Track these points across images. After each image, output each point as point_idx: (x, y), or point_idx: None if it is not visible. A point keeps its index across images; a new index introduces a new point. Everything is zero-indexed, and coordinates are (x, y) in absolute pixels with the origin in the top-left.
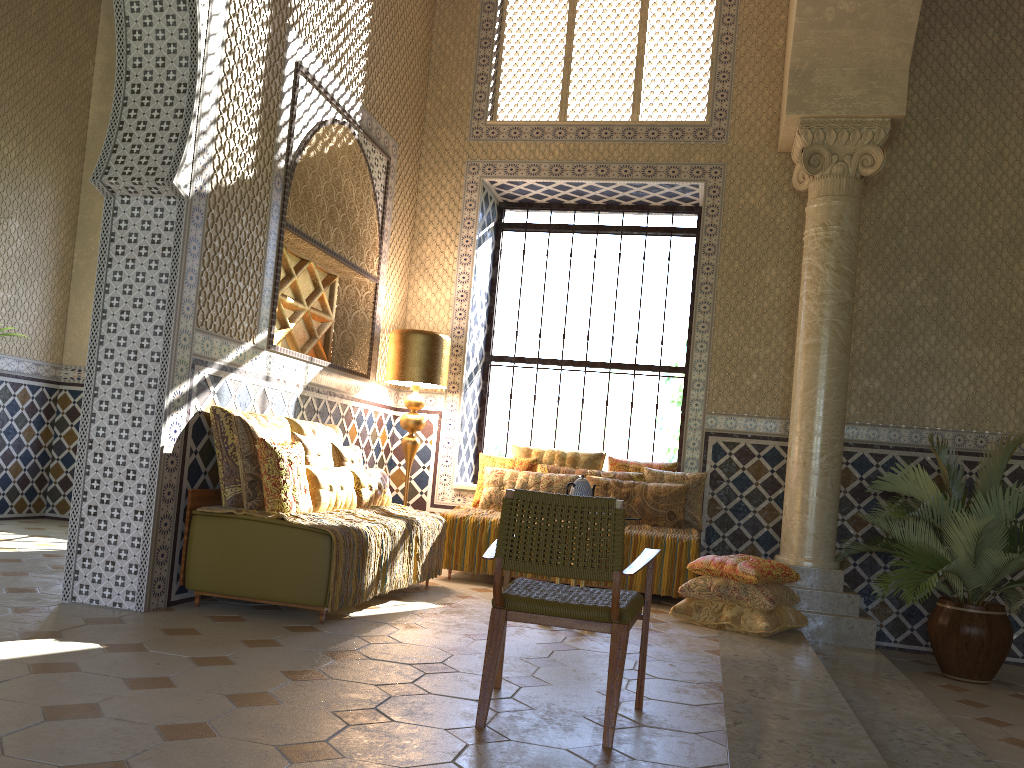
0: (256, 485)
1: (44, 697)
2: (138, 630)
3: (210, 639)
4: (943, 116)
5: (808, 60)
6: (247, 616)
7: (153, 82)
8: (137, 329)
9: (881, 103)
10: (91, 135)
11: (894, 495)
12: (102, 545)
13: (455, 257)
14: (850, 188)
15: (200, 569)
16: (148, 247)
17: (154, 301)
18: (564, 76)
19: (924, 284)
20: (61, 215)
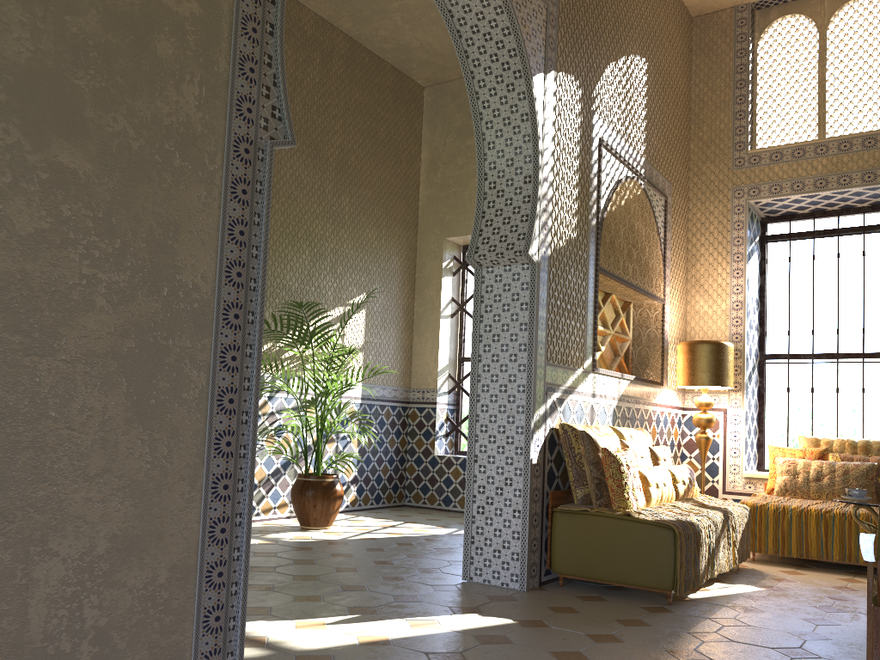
0: (601, 486)
1: None
2: (531, 607)
3: (590, 617)
4: None
5: None
6: (605, 596)
7: (505, 178)
8: (505, 368)
9: None
10: (421, 213)
11: None
12: (489, 537)
13: (727, 272)
14: None
15: (563, 556)
16: (509, 304)
17: (517, 345)
18: (819, 98)
19: None
20: (405, 276)
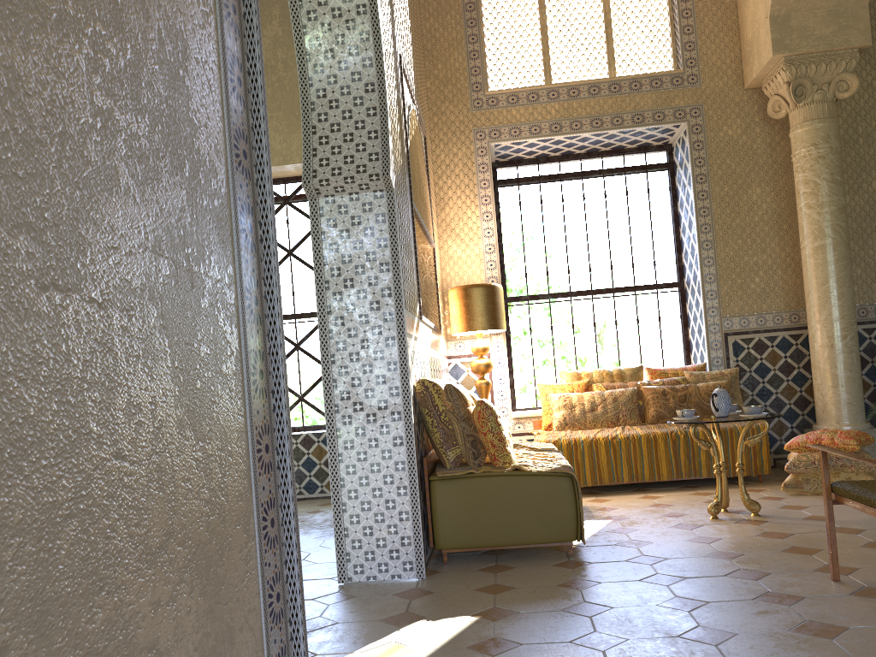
0: (477, 444)
1: None
2: (462, 595)
3: (533, 590)
4: (875, 43)
5: (785, 7)
6: (503, 563)
7: (338, 85)
8: (366, 319)
9: (850, 37)
10: None
11: None
12: (369, 525)
13: (477, 215)
14: (831, 111)
15: (449, 529)
16: (362, 241)
17: (378, 290)
18: (543, 45)
19: None
20: None
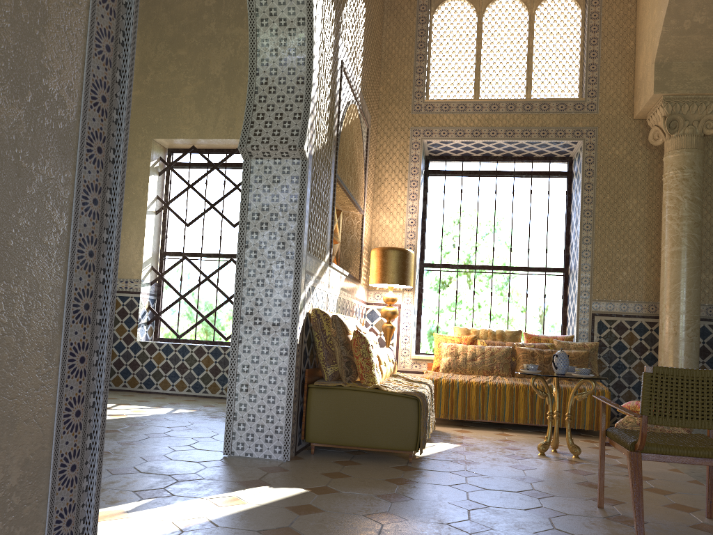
0: (350, 364)
1: (338, 534)
2: (308, 475)
3: (363, 480)
4: None
5: (668, 56)
6: (355, 460)
7: (277, 76)
8: (273, 254)
9: None
10: None
11: None
12: (253, 413)
13: (405, 195)
14: (698, 143)
15: (317, 427)
16: (279, 195)
17: (285, 234)
18: (476, 68)
19: None
20: None
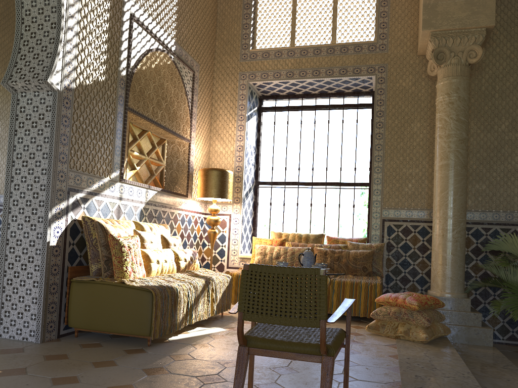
0: (109, 262)
1: None
2: (29, 357)
3: (72, 362)
4: (516, 27)
5: None
6: (104, 343)
7: (37, 23)
8: (32, 171)
9: (479, 19)
10: None
11: (497, 252)
12: (15, 303)
13: (235, 127)
14: (463, 71)
15: (76, 315)
16: (37, 122)
17: (41, 154)
18: (292, 22)
19: (509, 126)
20: None
